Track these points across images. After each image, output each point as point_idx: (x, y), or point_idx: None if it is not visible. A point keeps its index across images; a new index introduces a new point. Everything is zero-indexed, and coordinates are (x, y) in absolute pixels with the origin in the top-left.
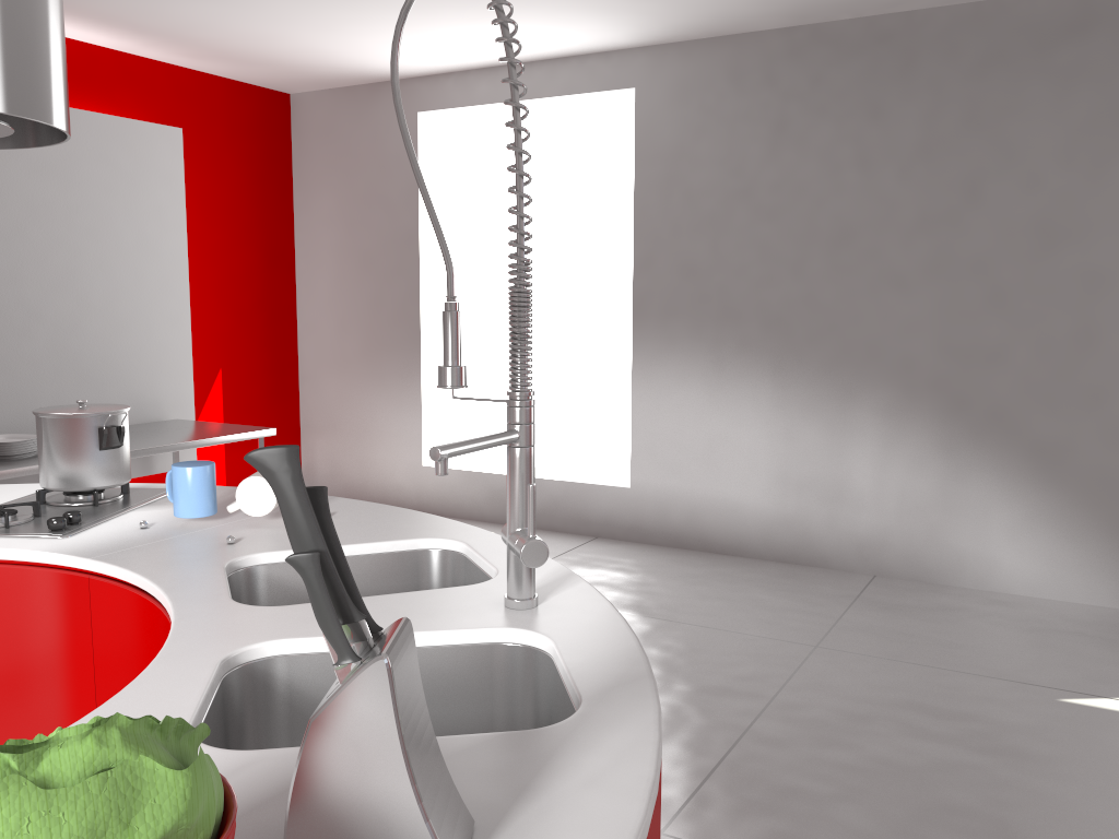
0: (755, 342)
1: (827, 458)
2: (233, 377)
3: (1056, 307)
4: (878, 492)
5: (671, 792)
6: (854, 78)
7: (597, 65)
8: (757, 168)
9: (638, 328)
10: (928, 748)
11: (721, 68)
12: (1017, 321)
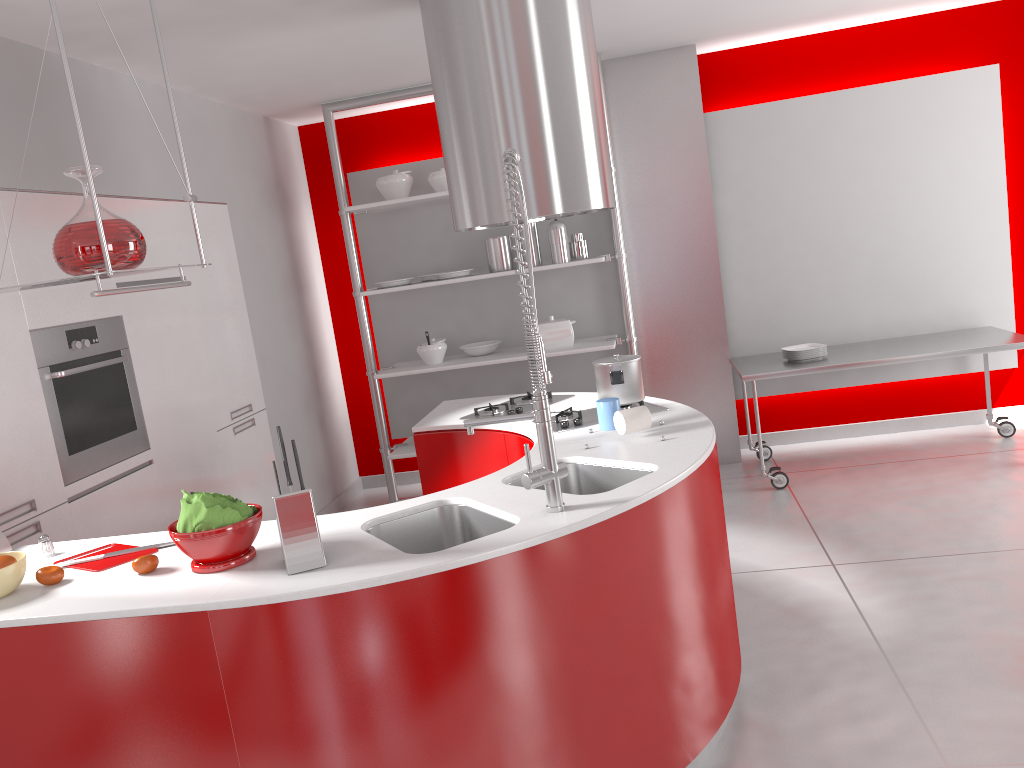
0: None
1: None
2: None
3: None
4: None
5: (1019, 752)
6: None
7: None
8: None
9: None
10: None
11: None
12: None
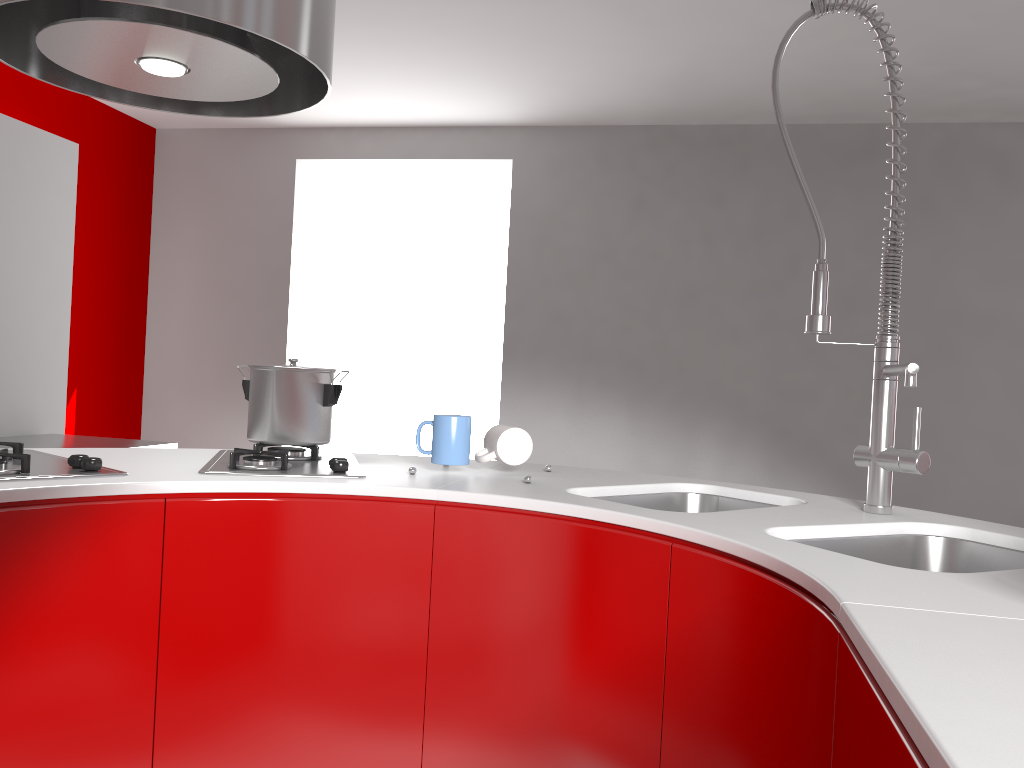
0: (614, 380)
1: None
2: (86, 397)
3: (855, 359)
4: None
5: None
6: (700, 170)
7: (478, 136)
8: (619, 235)
9: (508, 365)
10: None
11: (590, 151)
12: (827, 369)
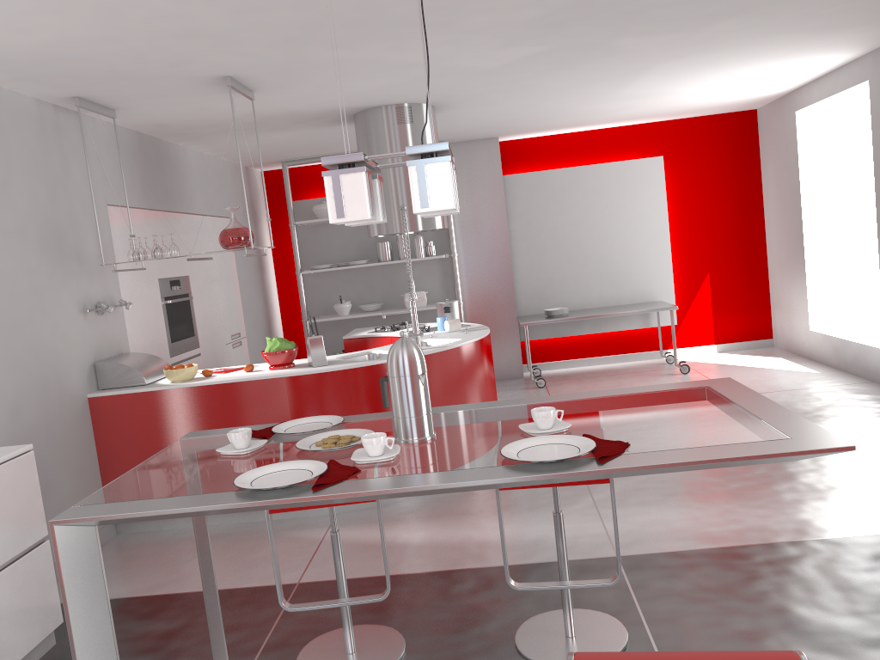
0: None
1: None
2: (717, 277)
3: None
4: None
5: None
6: None
7: (853, 68)
8: None
9: (879, 240)
10: (728, 475)
11: None
12: None
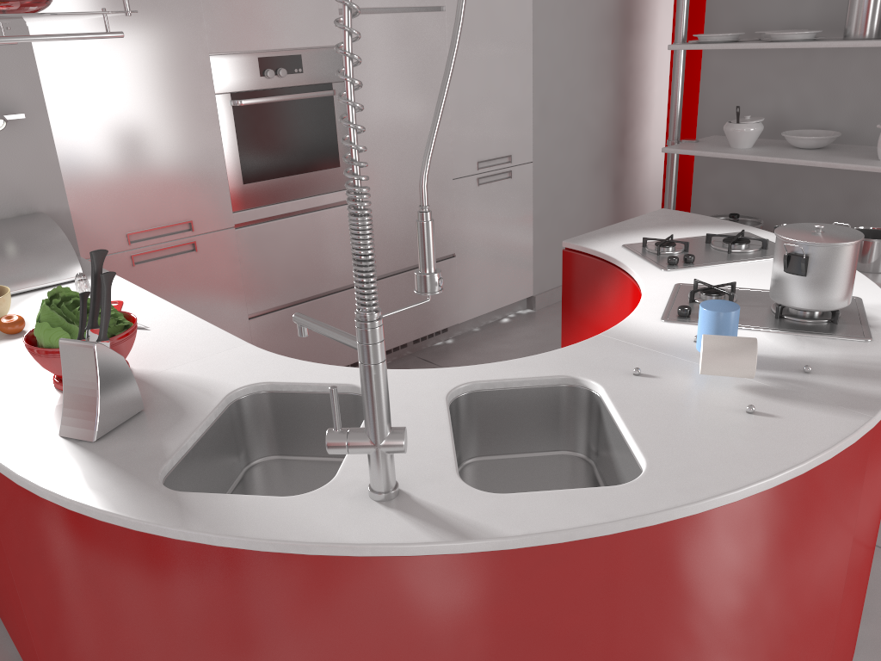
0: None
1: None
2: None
3: None
4: None
5: None
6: None
7: None
8: None
9: None
10: None
11: None
12: None
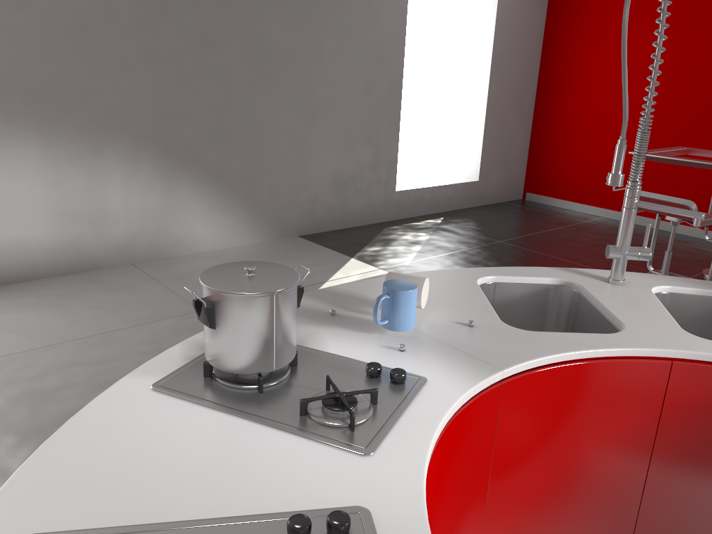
0: (20, 112)
1: (91, 194)
2: None
3: (212, 85)
4: (127, 210)
5: None
6: None
7: None
8: None
9: None
10: None
11: None
12: (194, 93)
